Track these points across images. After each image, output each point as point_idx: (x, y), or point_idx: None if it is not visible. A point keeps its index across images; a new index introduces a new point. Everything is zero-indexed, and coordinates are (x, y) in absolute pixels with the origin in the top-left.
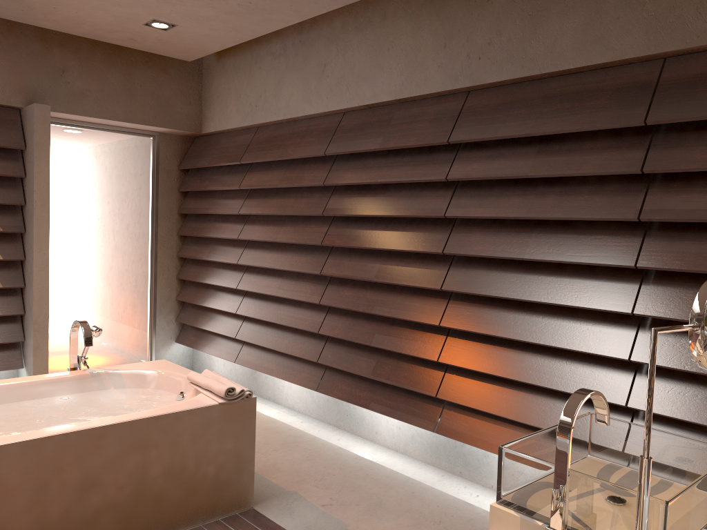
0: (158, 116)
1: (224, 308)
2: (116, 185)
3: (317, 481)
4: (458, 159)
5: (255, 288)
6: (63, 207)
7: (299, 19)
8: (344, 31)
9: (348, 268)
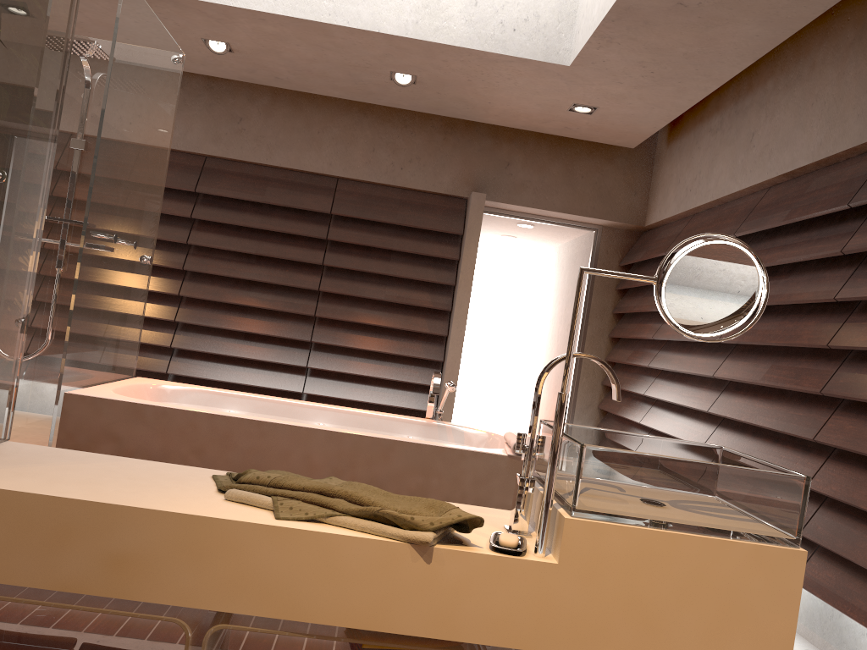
0: (597, 207)
1: (631, 417)
2: (549, 277)
3: None
4: (863, 227)
5: (658, 394)
6: (496, 294)
7: (715, 84)
8: (774, 92)
9: (739, 370)
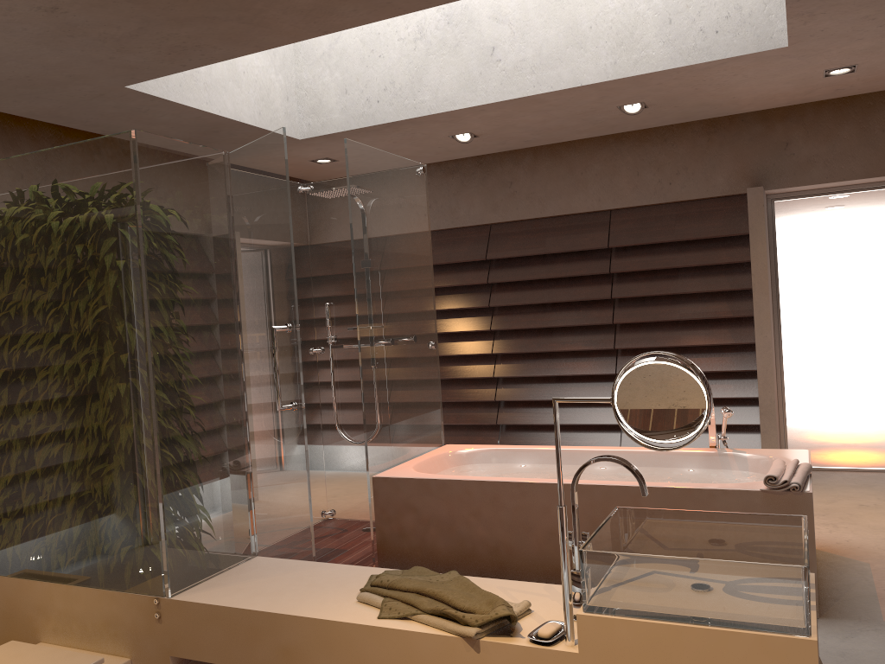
0: None
1: None
2: (873, 251)
3: None
4: None
5: None
6: (810, 284)
7: None
8: None
9: None
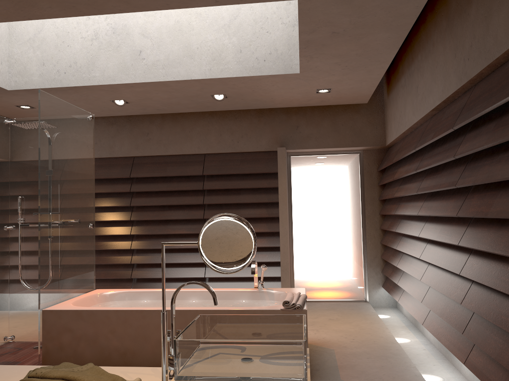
0: (354, 140)
1: (393, 263)
2: (337, 185)
3: (366, 380)
4: (463, 140)
5: (401, 248)
6: (307, 201)
7: (386, 64)
8: (421, 61)
9: (428, 231)
